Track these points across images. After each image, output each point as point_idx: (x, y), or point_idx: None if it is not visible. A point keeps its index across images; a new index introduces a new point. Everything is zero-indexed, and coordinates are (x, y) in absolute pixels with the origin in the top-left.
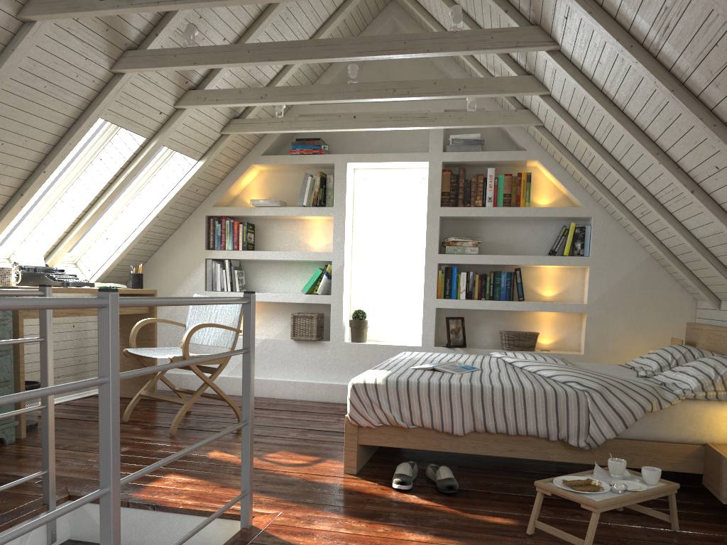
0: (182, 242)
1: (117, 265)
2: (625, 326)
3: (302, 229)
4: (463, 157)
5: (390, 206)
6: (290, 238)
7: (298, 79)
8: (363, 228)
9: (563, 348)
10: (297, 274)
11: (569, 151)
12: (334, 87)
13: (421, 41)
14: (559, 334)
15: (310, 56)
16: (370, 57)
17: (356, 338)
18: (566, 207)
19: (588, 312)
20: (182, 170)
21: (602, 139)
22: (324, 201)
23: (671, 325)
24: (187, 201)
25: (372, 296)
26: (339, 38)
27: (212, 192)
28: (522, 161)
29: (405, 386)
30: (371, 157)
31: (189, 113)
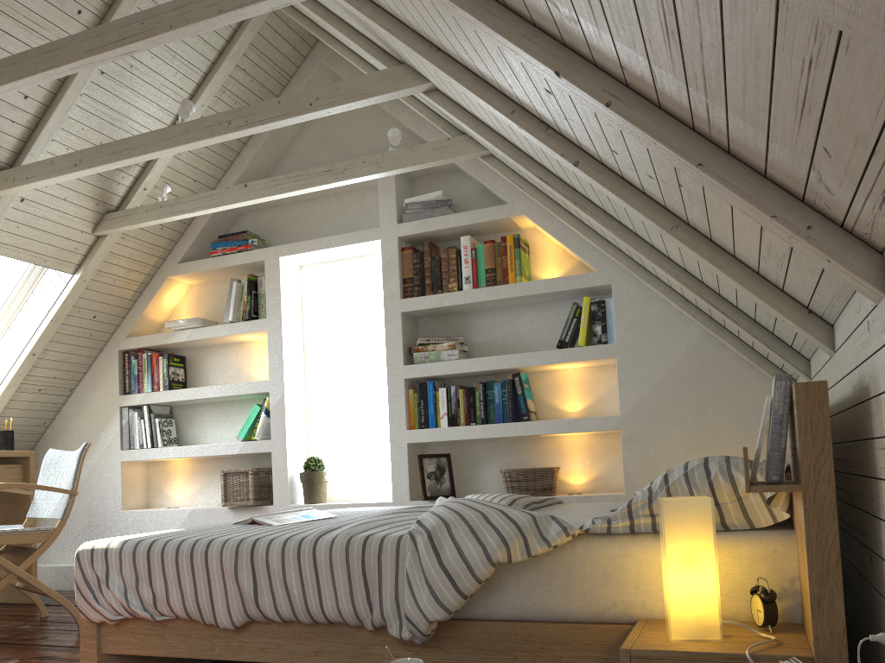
0: (94, 388)
1: (2, 425)
2: (682, 444)
3: (243, 355)
4: (425, 226)
5: (358, 312)
6: (229, 369)
7: (201, 156)
8: (321, 344)
9: (605, 489)
10: (240, 416)
11: (532, 184)
12: (158, 134)
13: (162, 16)
14: (596, 468)
15: (33, 71)
16: (104, 54)
17: (308, 497)
18: (571, 275)
19: (624, 428)
20: (55, 290)
21: (507, 134)
22: (257, 313)
23: (754, 435)
24: (83, 332)
25: (344, 438)
26: (65, 38)
27: (125, 319)
28: (505, 220)
29: (146, 548)
30: (308, 245)
31: (9, 204)
